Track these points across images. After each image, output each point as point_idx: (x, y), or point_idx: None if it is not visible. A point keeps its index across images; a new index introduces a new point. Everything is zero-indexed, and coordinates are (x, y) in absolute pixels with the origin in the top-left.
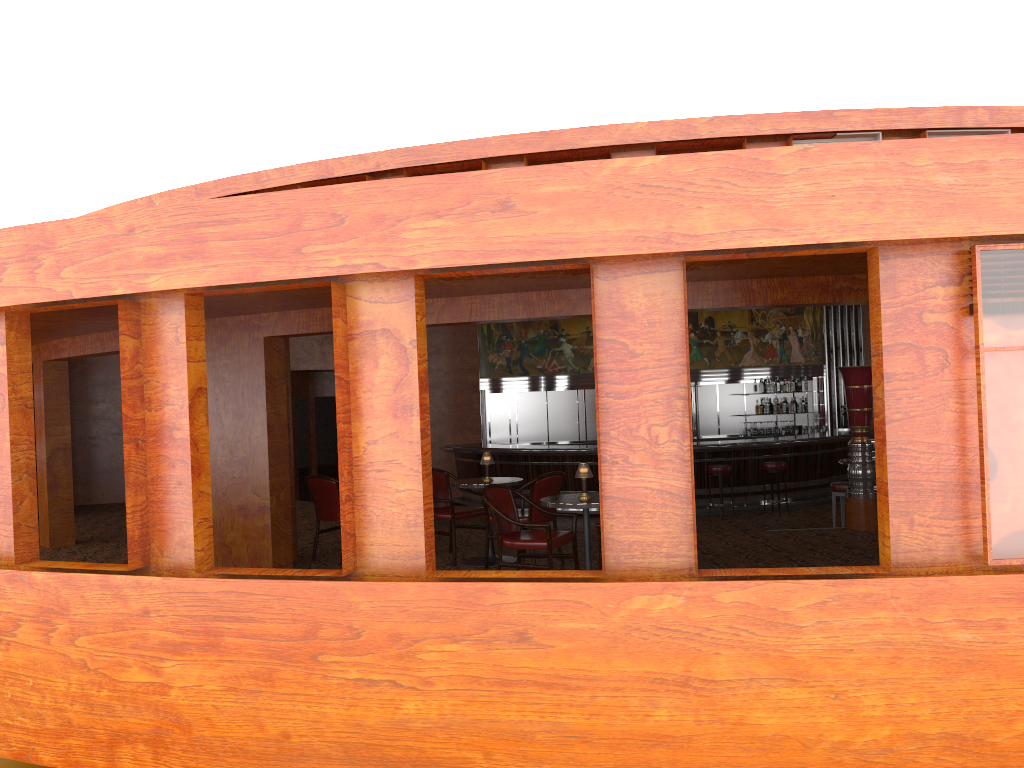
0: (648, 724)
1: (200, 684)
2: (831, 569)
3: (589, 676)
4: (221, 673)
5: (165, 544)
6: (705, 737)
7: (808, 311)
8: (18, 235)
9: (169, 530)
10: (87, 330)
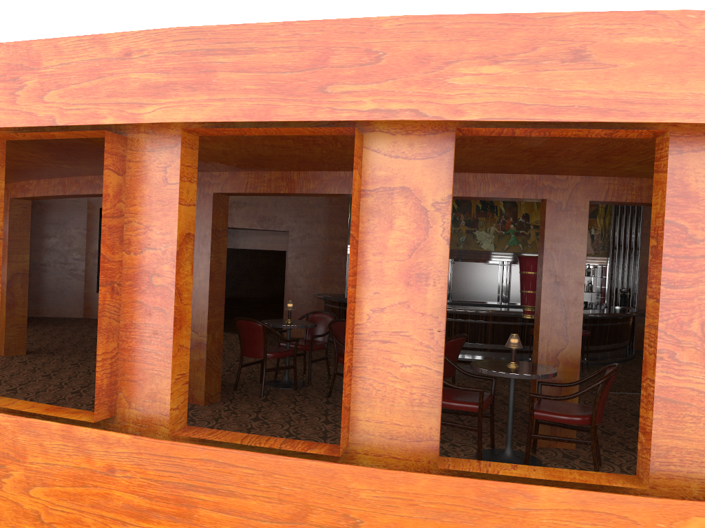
0: None
1: None
2: None
3: None
4: None
5: (134, 395)
6: None
7: (600, 216)
8: (0, 53)
9: (139, 381)
10: (52, 174)
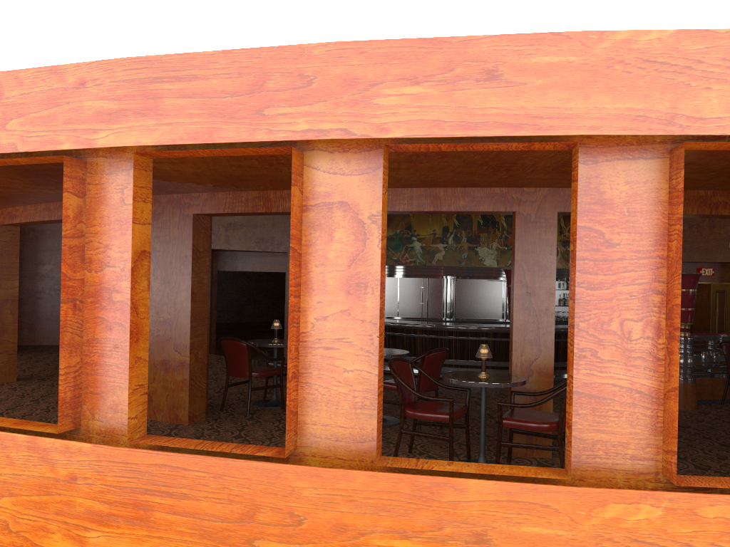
0: None
1: None
2: None
3: None
4: None
5: (97, 407)
6: None
7: None
8: None
9: (102, 393)
10: (37, 199)
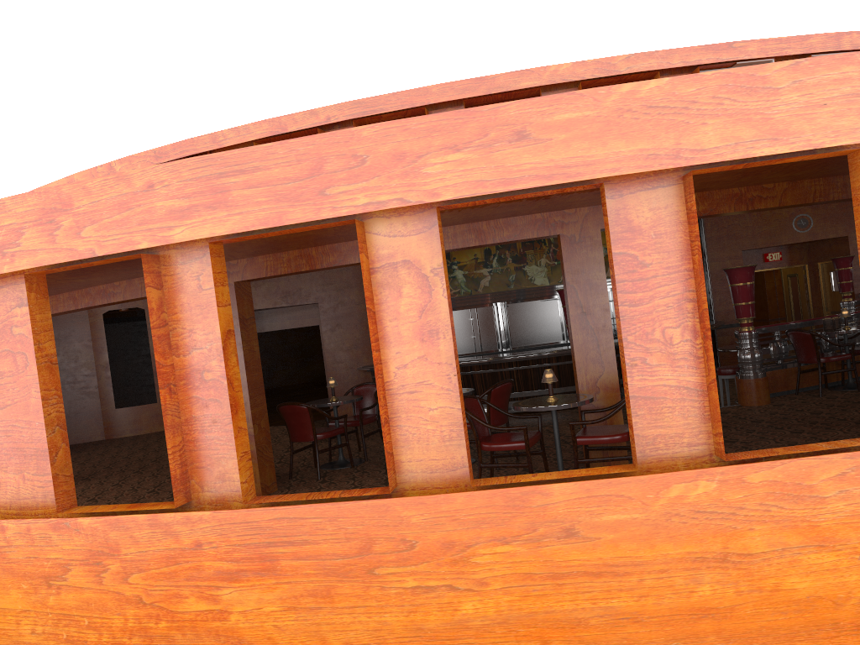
0: (693, 599)
1: (259, 607)
2: (839, 443)
3: (635, 562)
4: (279, 595)
5: (205, 479)
6: (746, 606)
7: None
8: (33, 200)
9: (207, 466)
10: (61, 290)
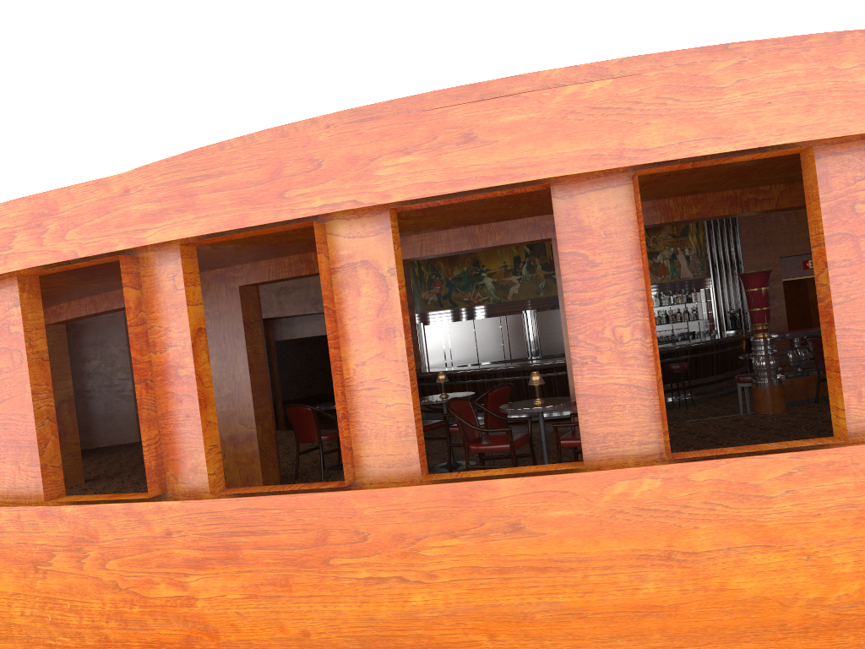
0: (637, 597)
1: (223, 594)
2: (791, 443)
3: (580, 558)
4: (242, 583)
5: (179, 471)
6: (691, 604)
7: (692, 233)
8: (23, 205)
9: (181, 459)
10: (82, 294)
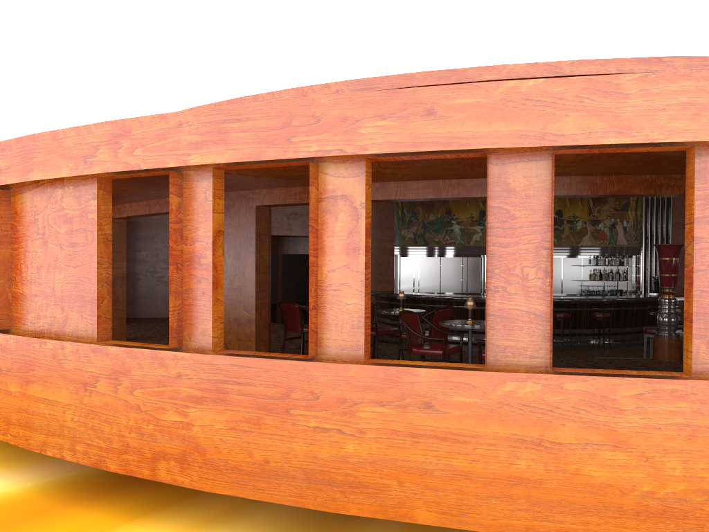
0: (512, 470)
1: (212, 424)
2: (647, 372)
3: (472, 434)
4: (226, 418)
5: (192, 333)
6: (551, 481)
7: (631, 208)
8: (107, 127)
9: (195, 324)
10: (140, 198)
